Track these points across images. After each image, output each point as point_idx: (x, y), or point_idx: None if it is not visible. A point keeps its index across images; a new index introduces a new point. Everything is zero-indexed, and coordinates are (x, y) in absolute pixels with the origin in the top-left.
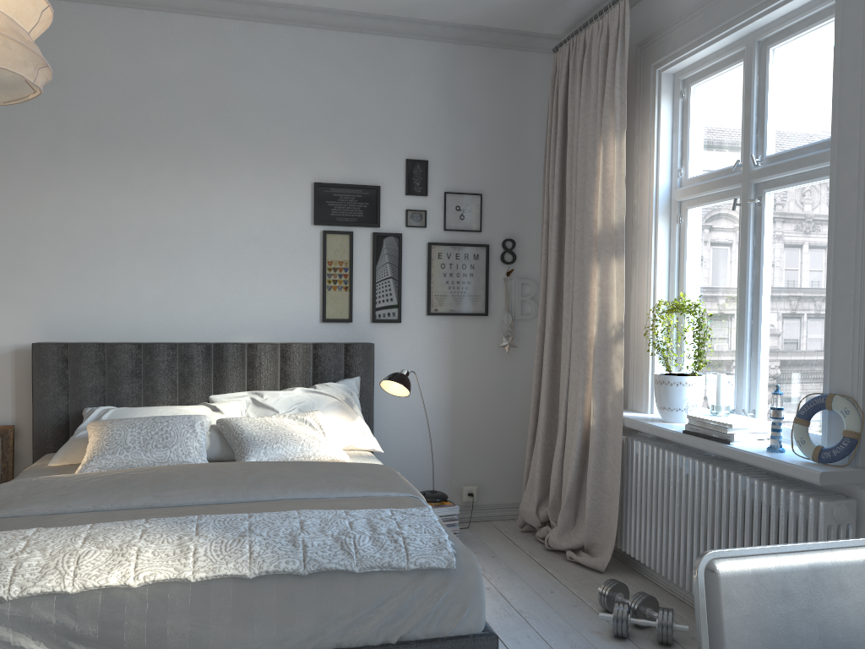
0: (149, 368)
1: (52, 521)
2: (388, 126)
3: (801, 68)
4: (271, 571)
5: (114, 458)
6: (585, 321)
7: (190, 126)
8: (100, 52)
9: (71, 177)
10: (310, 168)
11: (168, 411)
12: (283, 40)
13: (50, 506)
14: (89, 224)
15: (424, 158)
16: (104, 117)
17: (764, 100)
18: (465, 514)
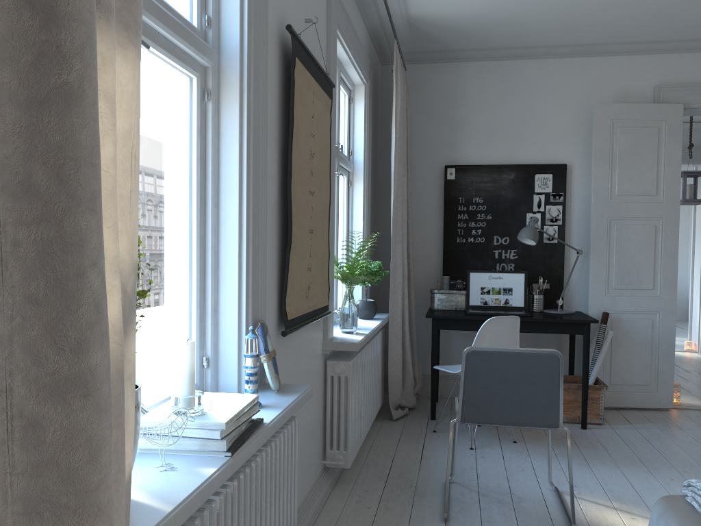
0: None
1: None
2: None
3: None
4: None
5: None
6: (104, 267)
7: None
8: None
9: None
10: None
11: None
12: None
13: None
14: None
15: None
16: None
17: None
18: None
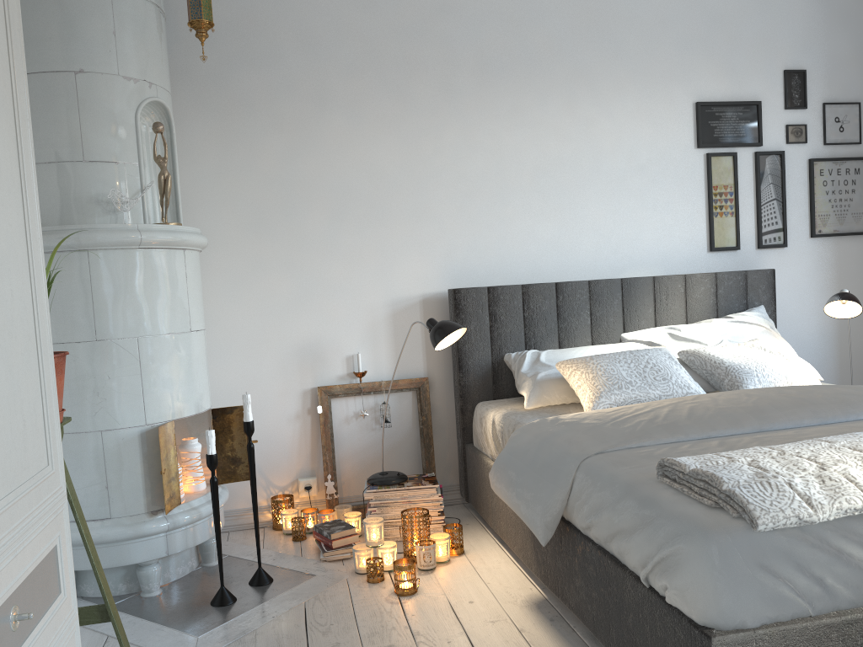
0: (563, 309)
1: (703, 447)
2: (765, 35)
3: None
4: None
5: (622, 393)
6: None
7: (574, 51)
8: None
9: (464, 114)
10: (690, 87)
11: (605, 350)
12: None
13: (669, 434)
14: (484, 162)
15: (801, 68)
16: (492, 48)
17: None
18: None
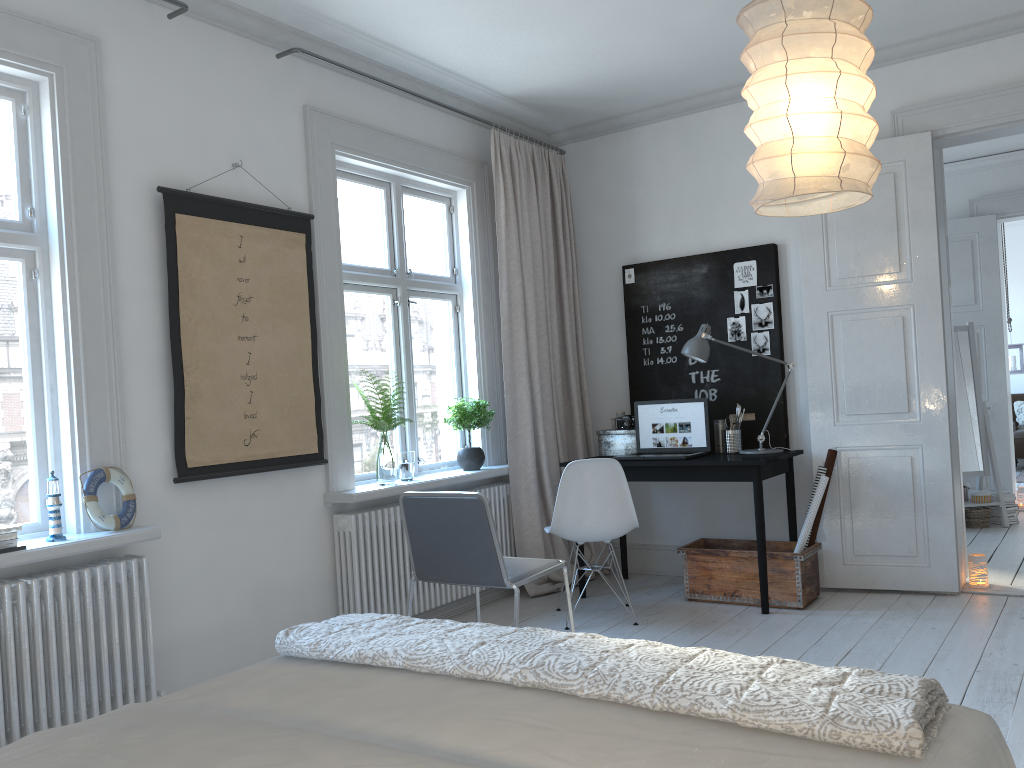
0: None
1: None
2: None
3: None
4: None
5: None
6: None
7: None
8: None
9: None
10: None
11: None
12: None
13: None
14: None
15: None
16: None
17: None
18: None
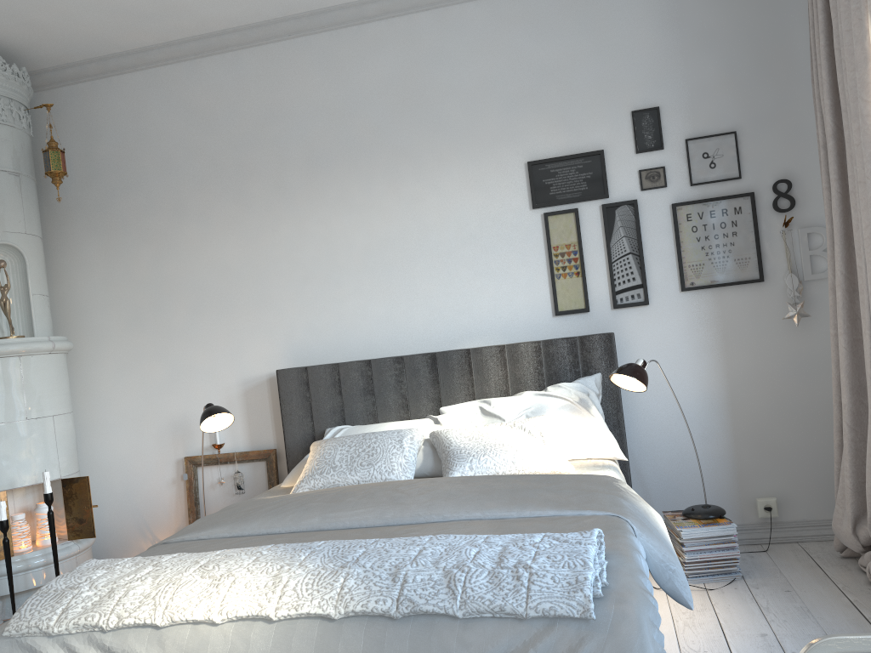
0: (379, 384)
1: (220, 545)
2: (605, 78)
3: None
4: (358, 612)
5: (322, 478)
6: None
7: (395, 132)
8: (307, 82)
9: (296, 207)
10: (521, 147)
11: (392, 427)
12: (475, 17)
13: (228, 529)
14: (316, 249)
15: (654, 105)
16: (317, 144)
17: None
18: (764, 533)
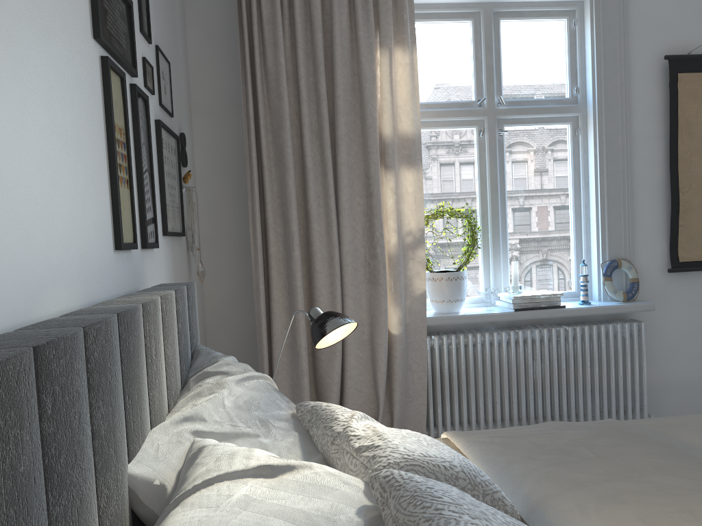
0: (59, 444)
1: None
2: None
3: (527, 43)
4: None
5: None
6: (383, 230)
7: None
8: None
9: None
10: None
11: None
12: None
13: None
14: None
15: None
16: None
17: (499, 57)
18: None
